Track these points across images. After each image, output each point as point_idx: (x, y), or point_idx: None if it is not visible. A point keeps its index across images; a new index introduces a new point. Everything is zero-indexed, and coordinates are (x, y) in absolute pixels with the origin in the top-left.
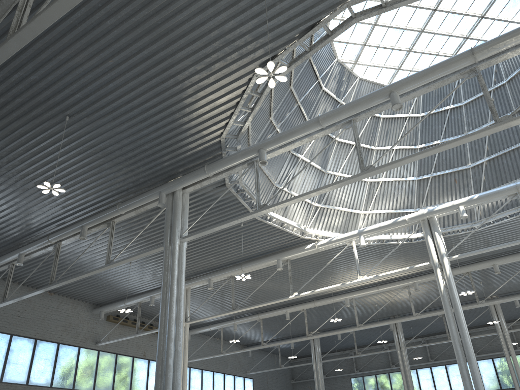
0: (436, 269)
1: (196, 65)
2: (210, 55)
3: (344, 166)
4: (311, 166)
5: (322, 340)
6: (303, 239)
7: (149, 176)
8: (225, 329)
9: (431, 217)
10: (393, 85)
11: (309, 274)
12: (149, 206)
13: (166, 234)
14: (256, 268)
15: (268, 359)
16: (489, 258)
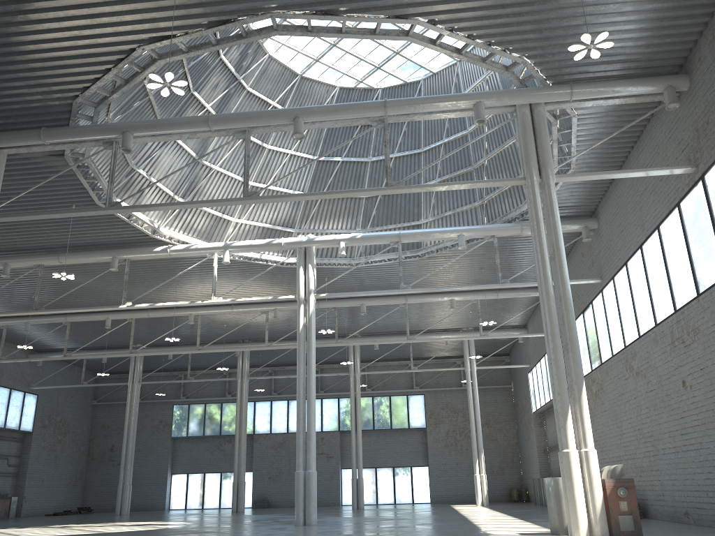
0: (300, 305)
1: (64, 12)
2: (87, 7)
3: (225, 160)
4: (183, 151)
5: (146, 357)
6: (153, 238)
7: None
8: (9, 327)
9: (310, 246)
10: (301, 110)
11: (150, 279)
12: None
13: None
14: (80, 261)
15: (65, 372)
16: (360, 296)
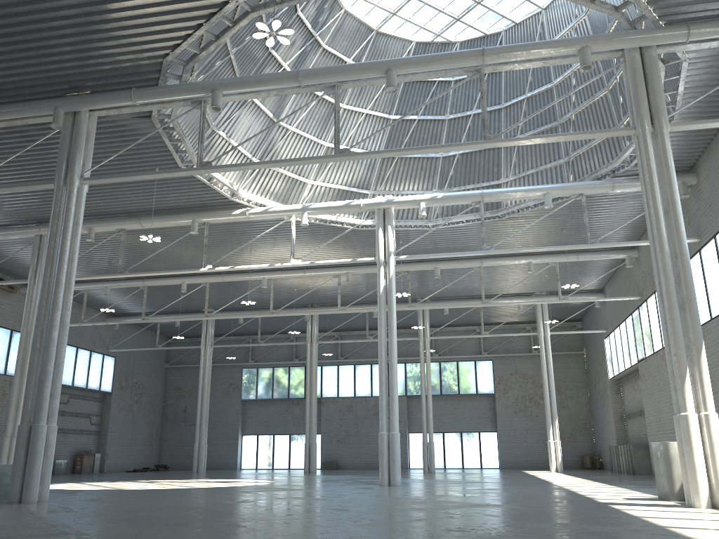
0: (380, 268)
1: None
2: None
3: (301, 120)
4: (261, 112)
5: (216, 321)
6: (232, 201)
7: (42, 81)
8: (88, 292)
9: (389, 207)
10: (393, 62)
11: (225, 242)
12: (31, 121)
13: (61, 169)
14: (161, 225)
15: (139, 335)
16: (433, 260)
